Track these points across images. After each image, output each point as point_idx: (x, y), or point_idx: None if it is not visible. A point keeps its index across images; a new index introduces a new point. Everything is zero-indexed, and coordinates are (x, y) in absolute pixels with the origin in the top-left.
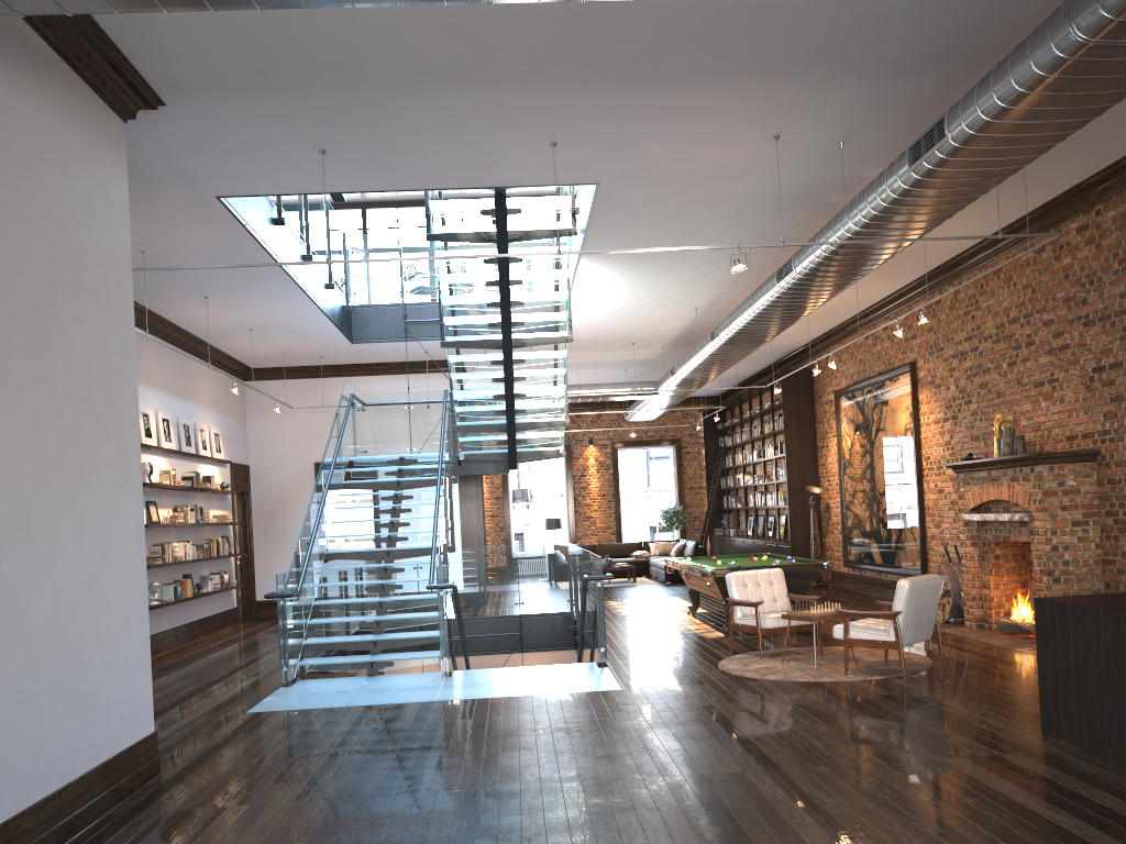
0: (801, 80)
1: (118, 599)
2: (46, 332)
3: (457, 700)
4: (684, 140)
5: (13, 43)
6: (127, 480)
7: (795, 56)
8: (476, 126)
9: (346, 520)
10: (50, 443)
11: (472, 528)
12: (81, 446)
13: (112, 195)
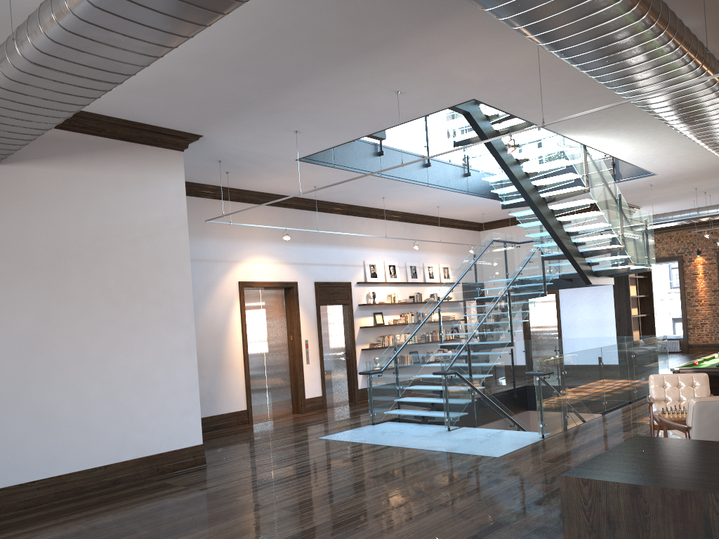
0: (474, 8)
1: (166, 381)
2: (101, 267)
3: (404, 448)
4: (474, 62)
5: (76, 147)
6: (178, 325)
7: (437, 1)
8: (340, 99)
9: (541, 315)
10: (103, 316)
11: (623, 320)
12: (133, 314)
13: (168, 190)
